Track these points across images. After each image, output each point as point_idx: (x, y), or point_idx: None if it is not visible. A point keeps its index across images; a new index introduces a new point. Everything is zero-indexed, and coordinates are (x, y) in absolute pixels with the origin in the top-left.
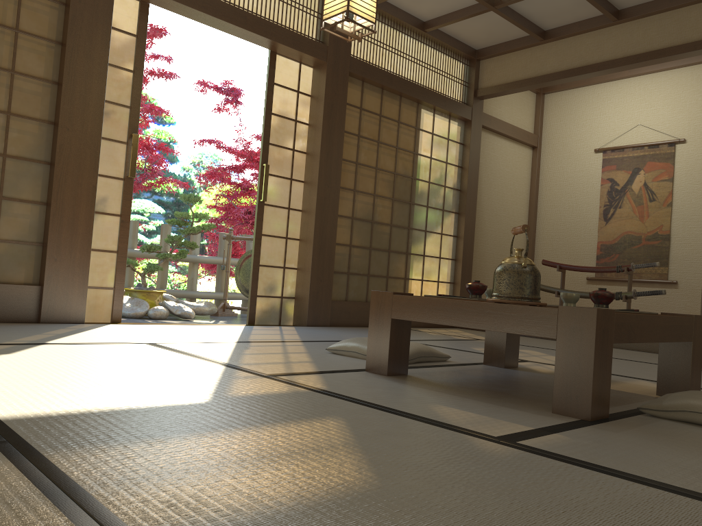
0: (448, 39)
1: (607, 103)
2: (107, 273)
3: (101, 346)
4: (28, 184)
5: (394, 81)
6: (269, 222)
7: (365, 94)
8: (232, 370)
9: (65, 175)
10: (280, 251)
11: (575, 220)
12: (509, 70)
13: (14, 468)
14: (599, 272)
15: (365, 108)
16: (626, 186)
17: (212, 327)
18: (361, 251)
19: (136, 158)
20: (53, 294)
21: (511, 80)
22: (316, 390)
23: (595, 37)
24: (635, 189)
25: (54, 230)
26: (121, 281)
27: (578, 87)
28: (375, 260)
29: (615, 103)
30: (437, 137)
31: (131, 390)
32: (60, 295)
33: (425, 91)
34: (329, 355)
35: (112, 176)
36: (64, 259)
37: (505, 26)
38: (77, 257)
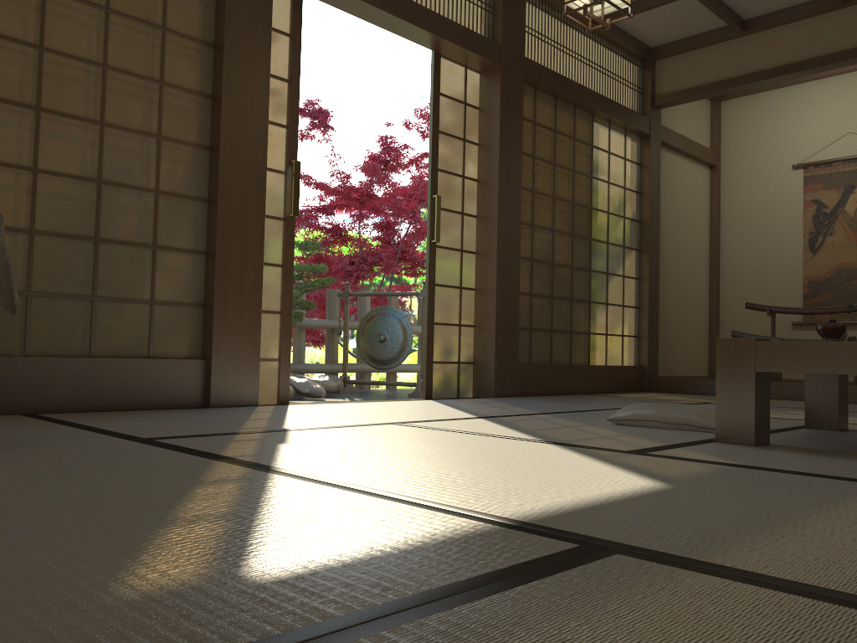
0: (622, 35)
1: (805, 109)
2: (270, 340)
3: (357, 430)
4: (184, 228)
5: (570, 88)
6: (441, 269)
7: (538, 104)
8: (577, 448)
9: (229, 215)
10: (455, 305)
11: (772, 253)
12: (696, 71)
13: (733, 582)
14: (808, 315)
15: (539, 122)
16: (838, 208)
17: (402, 402)
18: (543, 301)
19: (298, 191)
20: (223, 370)
21: (699, 83)
22: (738, 466)
23: (812, 25)
24: (850, 211)
25: (220, 286)
26: (287, 349)
27: (766, 90)
28: (557, 312)
29: (815, 107)
30: (614, 156)
31: (550, 477)
32: (230, 370)
33: (602, 99)
34: (622, 427)
35: (271, 215)
36: (233, 324)
37: (697, 16)
38: (246, 320)
